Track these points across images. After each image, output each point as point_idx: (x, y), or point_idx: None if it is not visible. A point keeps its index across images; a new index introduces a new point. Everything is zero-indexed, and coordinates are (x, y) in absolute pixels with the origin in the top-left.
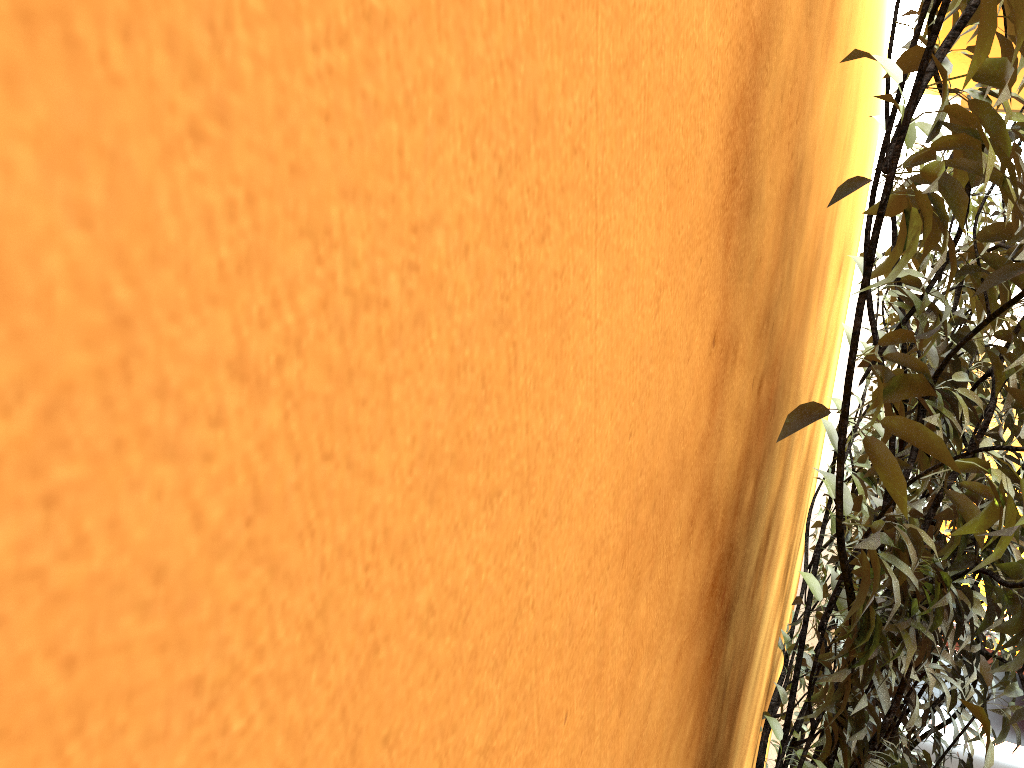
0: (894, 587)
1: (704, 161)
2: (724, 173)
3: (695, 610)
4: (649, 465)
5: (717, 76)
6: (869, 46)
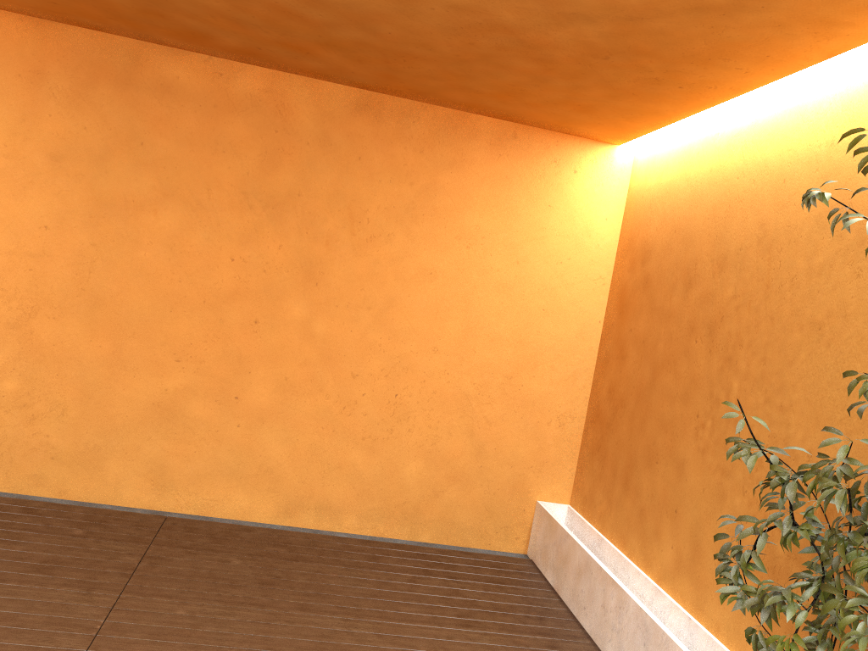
0: None
1: None
2: None
3: None
4: None
5: None
6: None
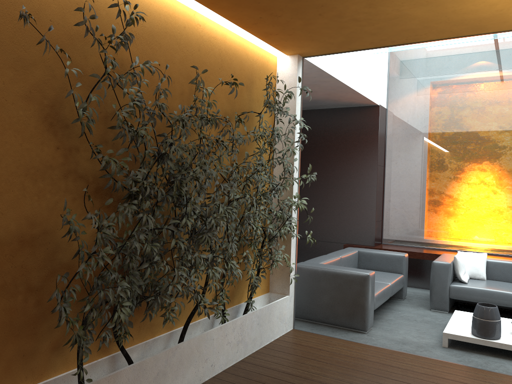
0: (119, 185)
1: (32, 126)
2: (45, 126)
3: (82, 193)
4: (31, 164)
5: (31, 116)
6: (199, 63)
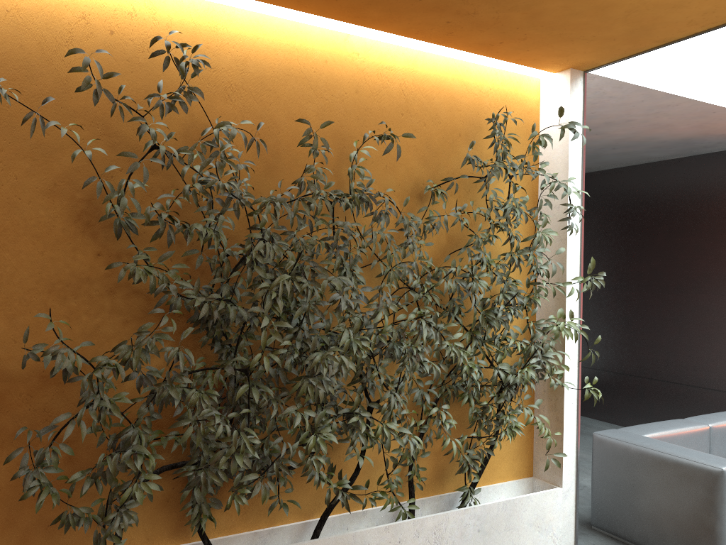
0: (177, 304)
1: (58, 229)
2: (78, 226)
3: (139, 313)
4: (57, 278)
5: (57, 216)
6: (357, 112)
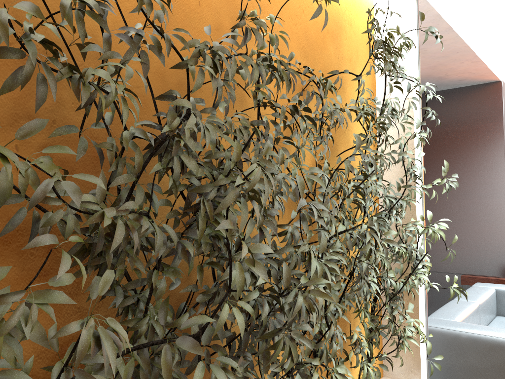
0: None
1: None
2: None
3: None
4: None
5: None
6: None
